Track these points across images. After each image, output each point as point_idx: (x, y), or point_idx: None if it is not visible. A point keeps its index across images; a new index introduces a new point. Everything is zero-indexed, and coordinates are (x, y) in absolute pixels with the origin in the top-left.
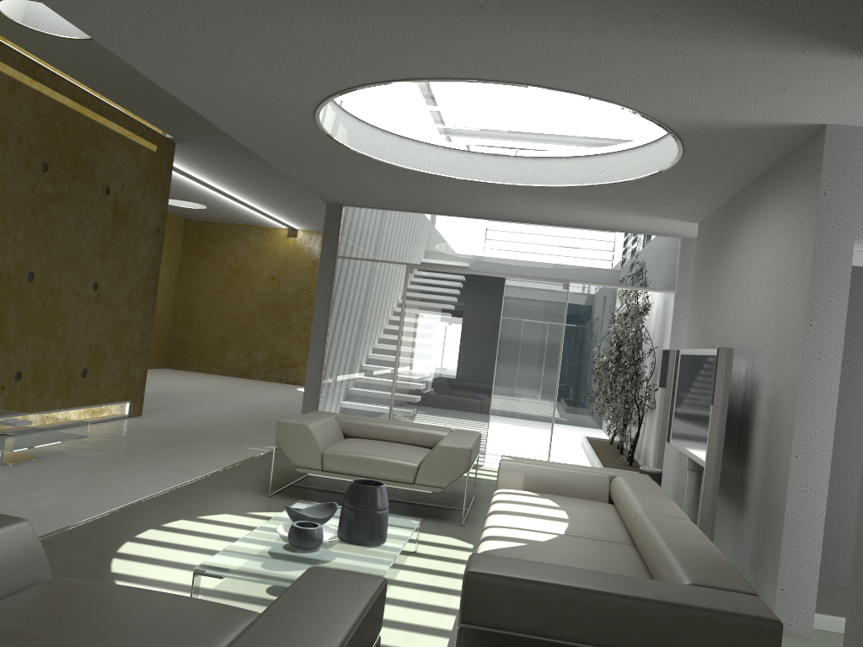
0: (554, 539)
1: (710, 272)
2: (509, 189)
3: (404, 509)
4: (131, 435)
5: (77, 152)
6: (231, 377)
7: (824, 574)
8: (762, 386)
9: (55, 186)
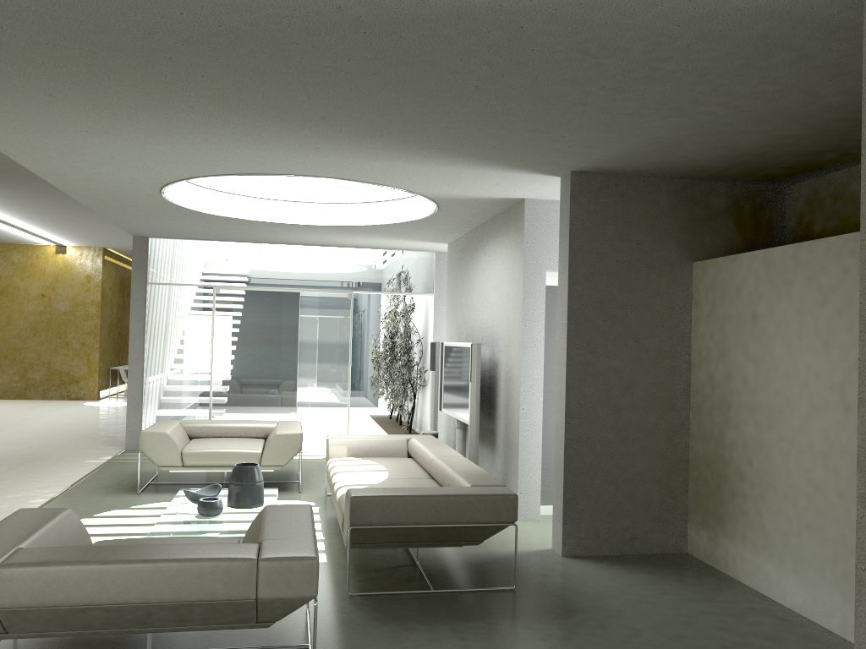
0: (383, 481)
1: (460, 283)
2: (306, 227)
3: None
4: None
5: None
6: (6, 400)
7: (544, 480)
8: (500, 365)
9: None
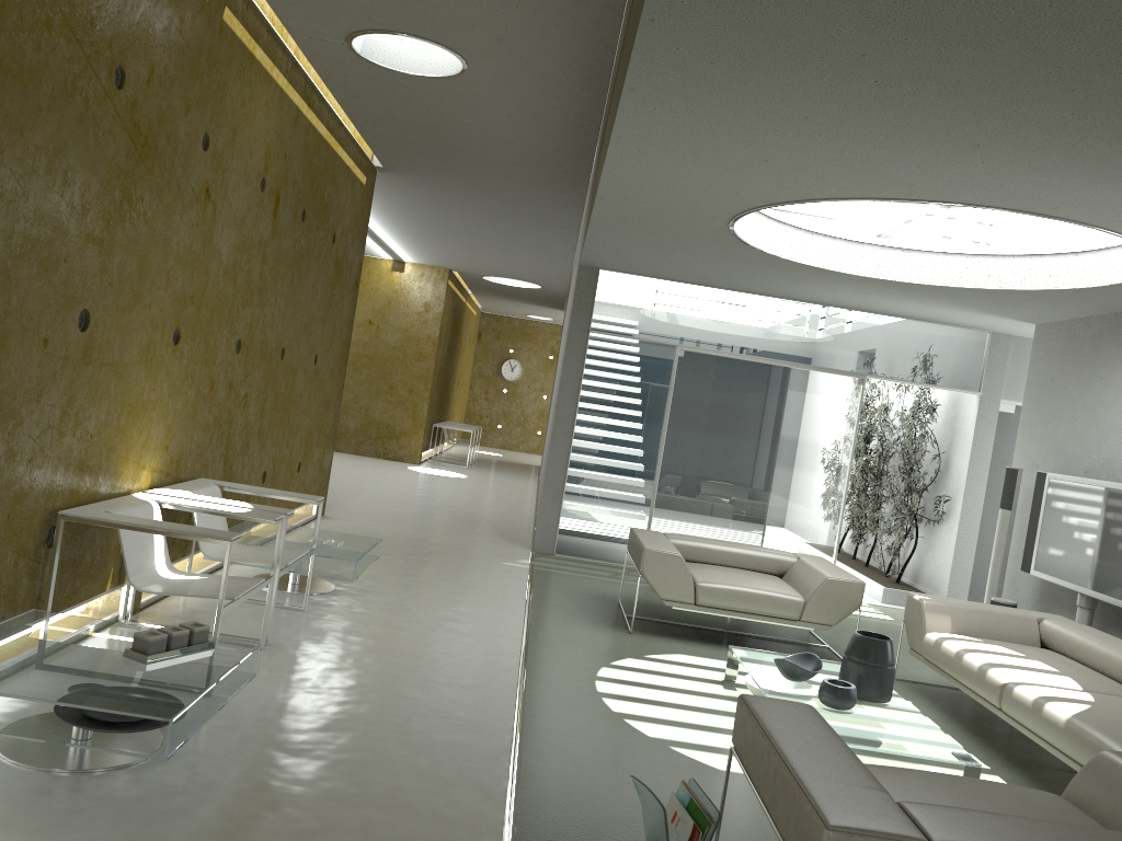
0: (1096, 698)
1: (1073, 387)
2: (859, 280)
3: (771, 646)
4: None
5: (322, 193)
6: None
7: None
8: None
9: (306, 239)
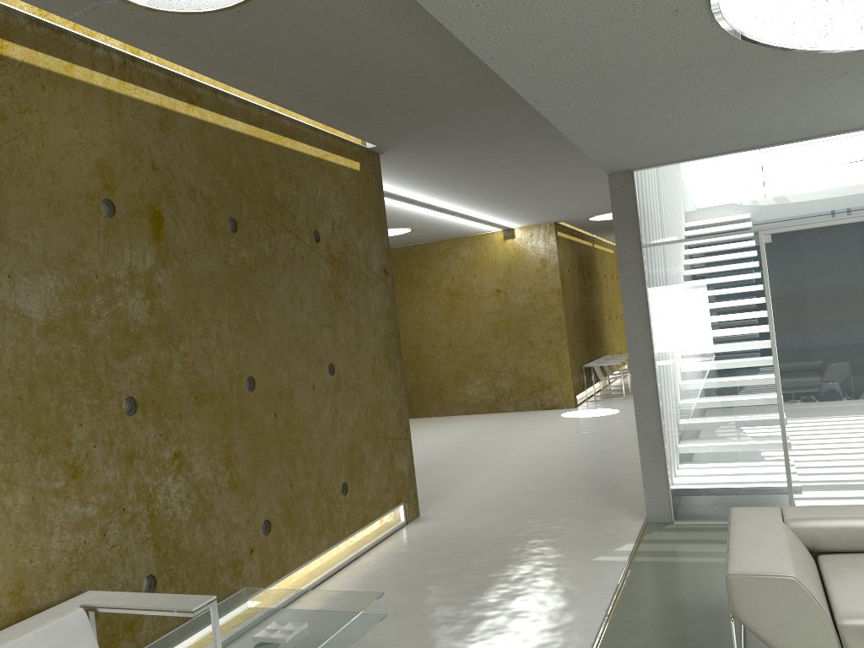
0: None
1: None
2: None
3: None
4: (426, 566)
5: (268, 193)
6: (479, 415)
7: None
8: None
9: (252, 248)
